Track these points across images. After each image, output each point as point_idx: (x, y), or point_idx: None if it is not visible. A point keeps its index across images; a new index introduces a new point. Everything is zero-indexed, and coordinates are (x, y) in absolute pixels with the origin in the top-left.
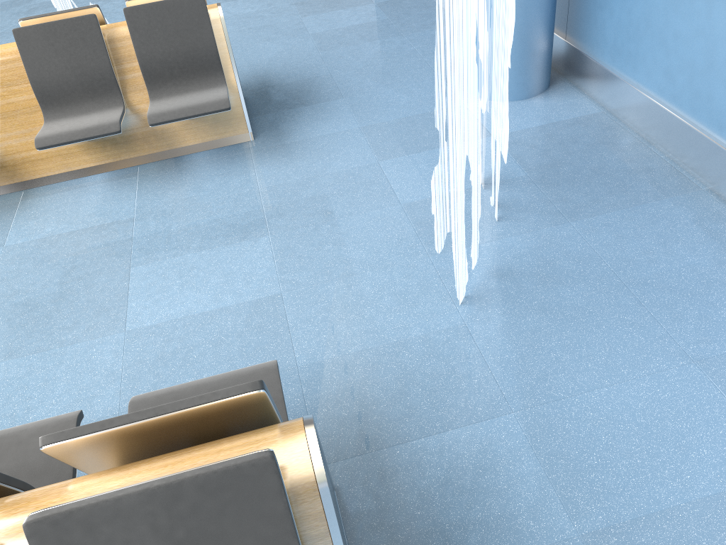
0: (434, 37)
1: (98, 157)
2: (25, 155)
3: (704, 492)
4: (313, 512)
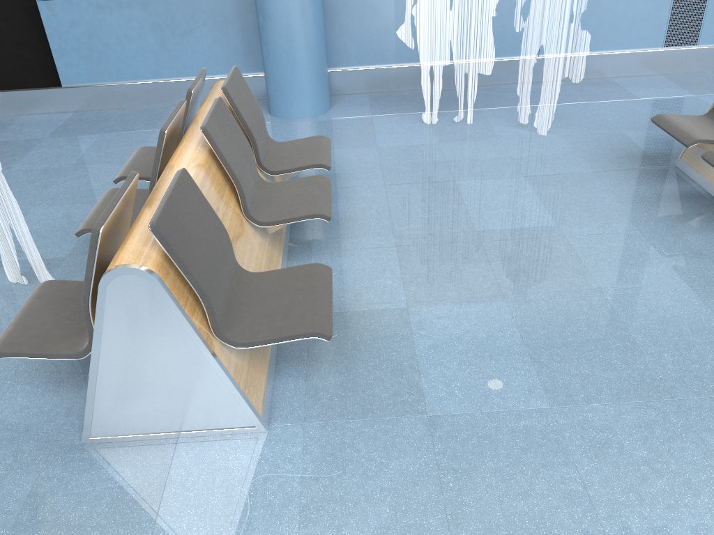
0: None
1: (278, 248)
2: None
3: (656, 111)
4: None
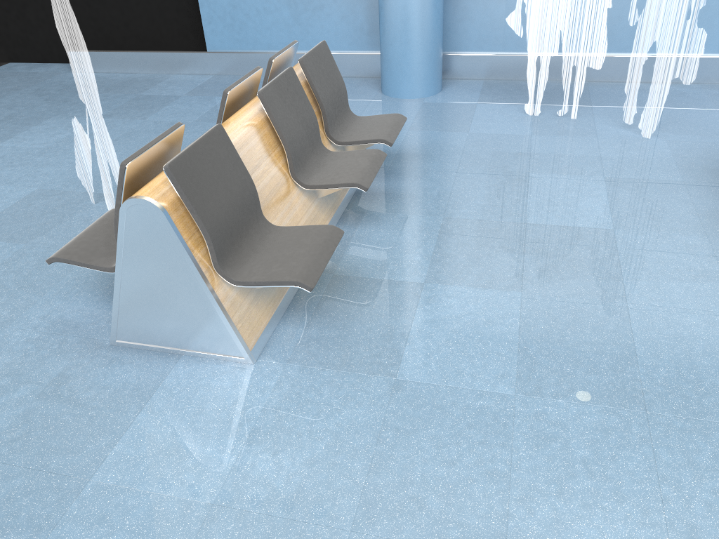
0: None
1: (327, 213)
2: None
3: None
4: None
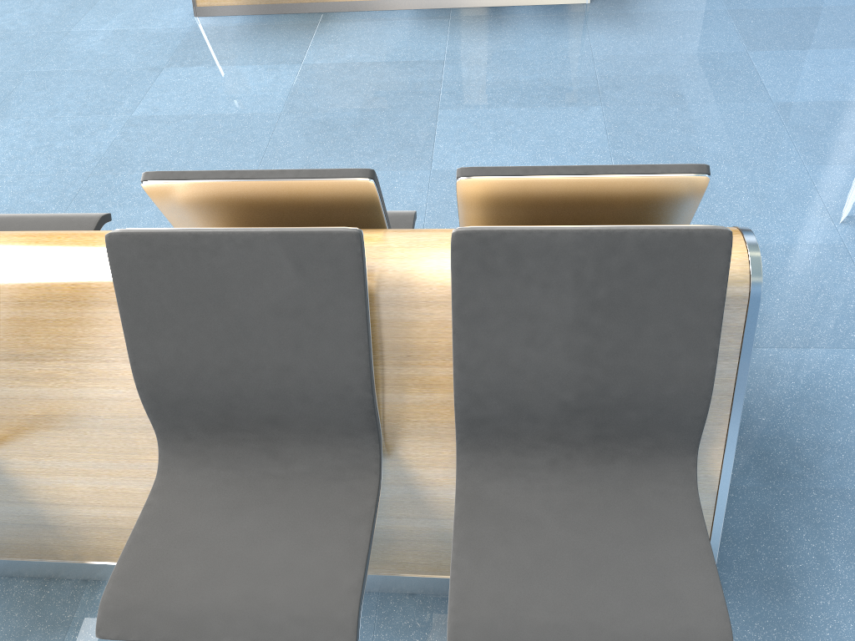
0: None
1: None
2: None
3: None
4: (731, 323)
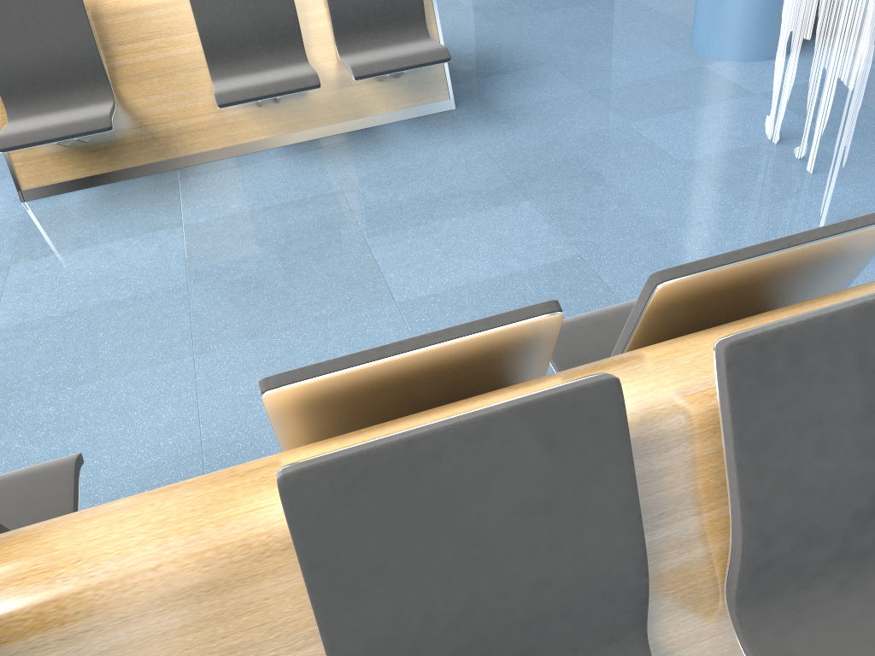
0: (626, 5)
1: (270, 128)
2: (183, 124)
3: None
4: None
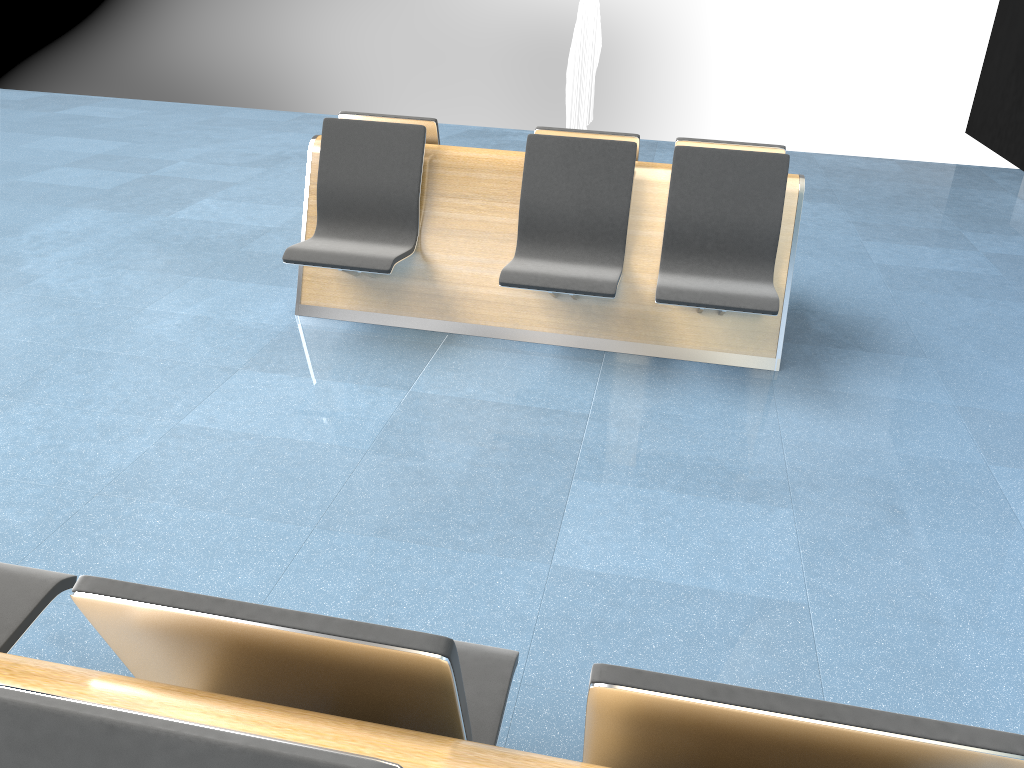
0: None
1: (557, 323)
2: (471, 290)
3: None
4: None
